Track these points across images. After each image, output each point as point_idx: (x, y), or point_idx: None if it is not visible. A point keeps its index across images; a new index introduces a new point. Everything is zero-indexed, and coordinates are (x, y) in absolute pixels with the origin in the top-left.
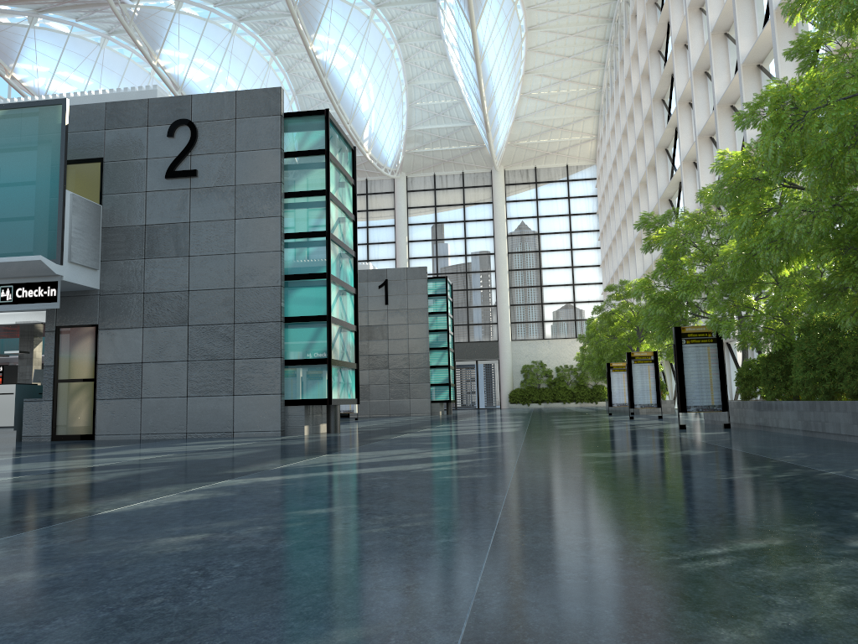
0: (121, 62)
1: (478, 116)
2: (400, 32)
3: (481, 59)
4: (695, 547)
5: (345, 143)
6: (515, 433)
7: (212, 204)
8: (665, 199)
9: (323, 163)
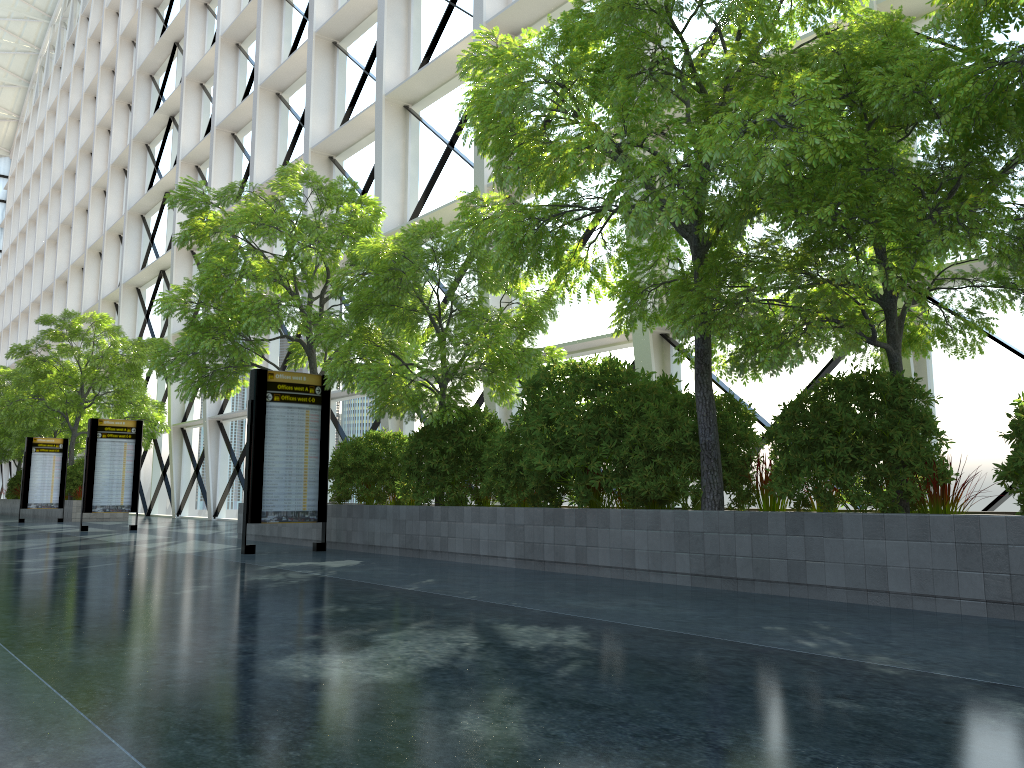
0: None
1: None
2: None
3: None
4: None
5: None
6: None
7: None
8: (137, 214)
9: None
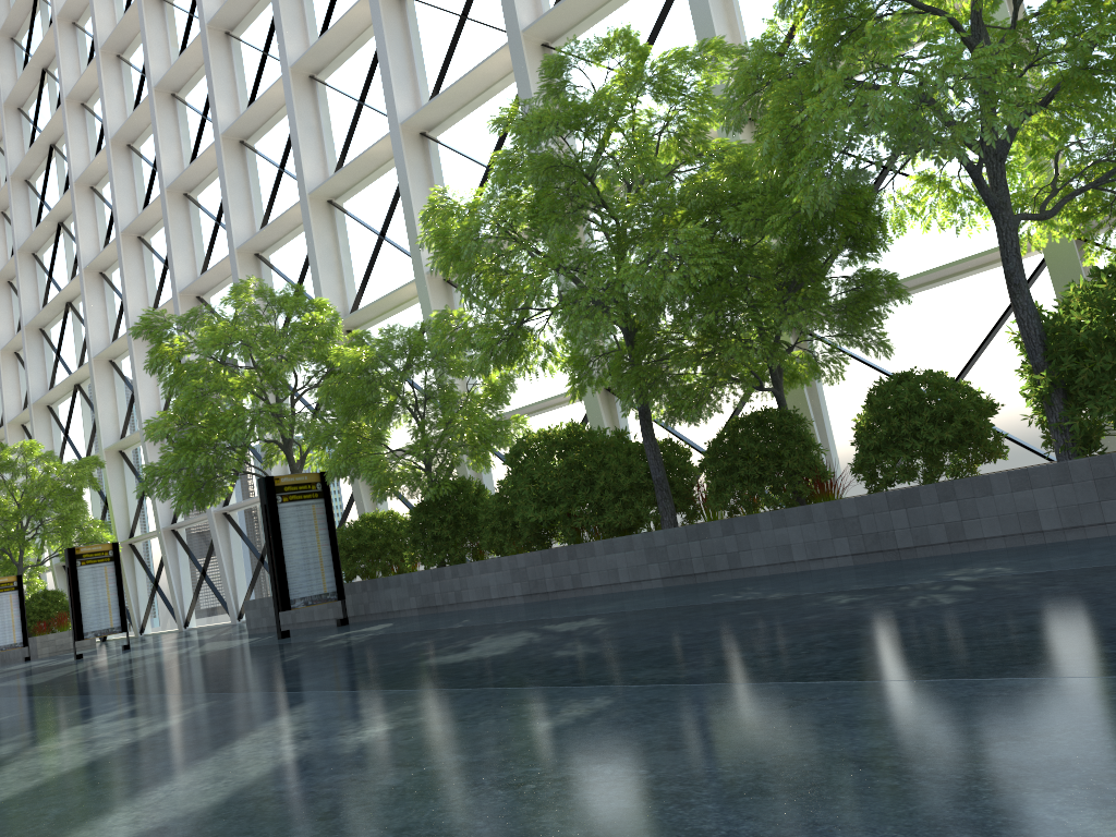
0: None
1: None
2: None
3: None
4: None
5: None
6: None
7: None
8: (35, 328)
9: None
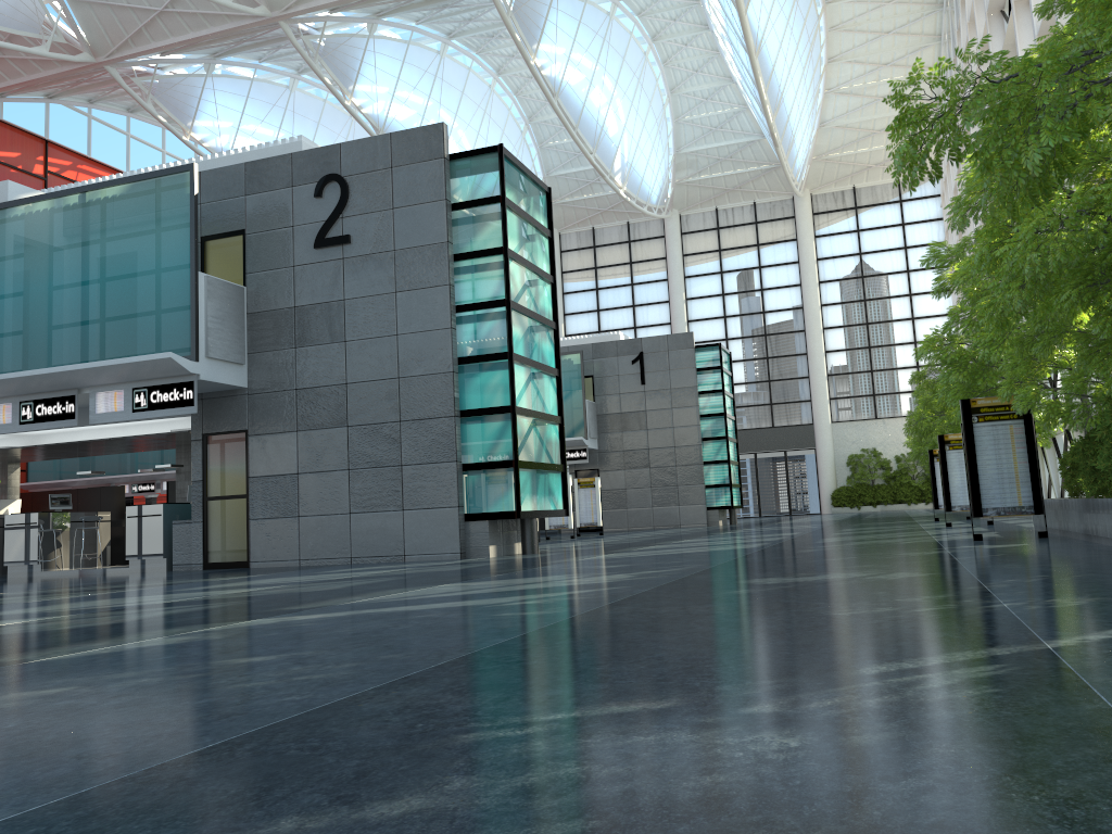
0: (315, 106)
1: (764, 127)
2: (654, 27)
3: (757, 51)
4: (544, 711)
5: (534, 185)
6: (746, 550)
7: (369, 275)
8: None
9: (499, 214)
